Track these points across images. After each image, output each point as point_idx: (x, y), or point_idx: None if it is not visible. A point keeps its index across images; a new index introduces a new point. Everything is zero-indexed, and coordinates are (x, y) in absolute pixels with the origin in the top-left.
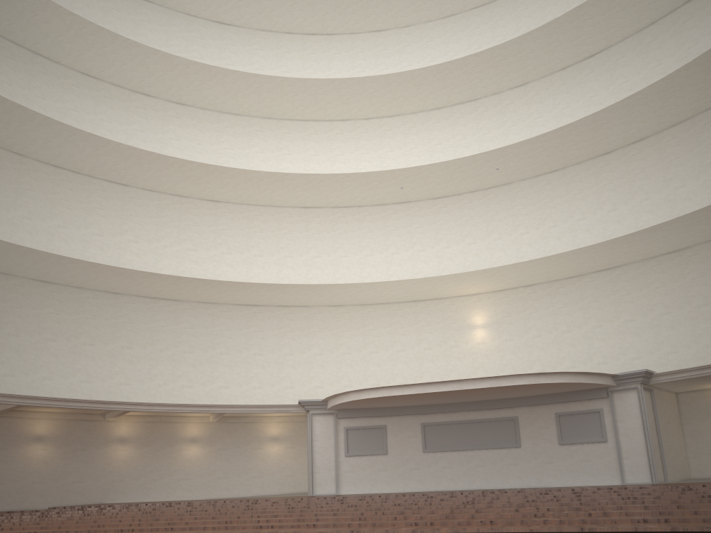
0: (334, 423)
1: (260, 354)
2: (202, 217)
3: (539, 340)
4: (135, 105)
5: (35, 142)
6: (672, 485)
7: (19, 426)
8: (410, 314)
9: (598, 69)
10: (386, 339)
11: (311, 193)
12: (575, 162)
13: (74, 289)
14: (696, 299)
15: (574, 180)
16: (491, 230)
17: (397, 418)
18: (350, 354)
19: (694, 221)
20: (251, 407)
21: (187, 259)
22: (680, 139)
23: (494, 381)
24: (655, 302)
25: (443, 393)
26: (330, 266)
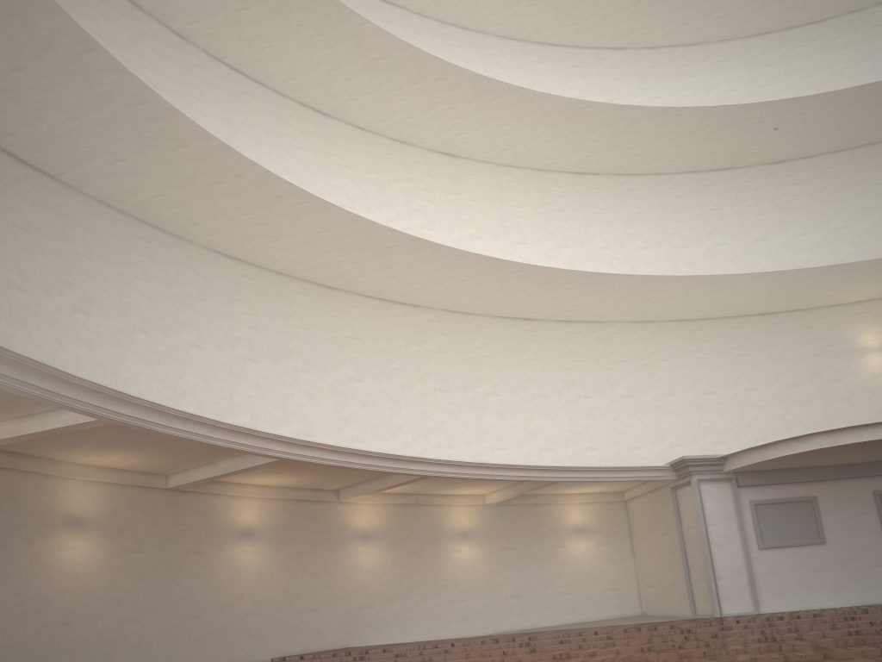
0: (735, 495)
1: (542, 397)
2: (435, 178)
3: None
4: None
5: (221, 9)
6: None
7: (216, 511)
8: (757, 334)
9: None
10: (725, 372)
11: (603, 146)
12: None
13: (274, 276)
14: None
15: None
16: (873, 208)
17: (832, 484)
18: (673, 396)
19: None
20: (599, 471)
21: None
22: None
23: None
24: None
25: None
26: (625, 262)
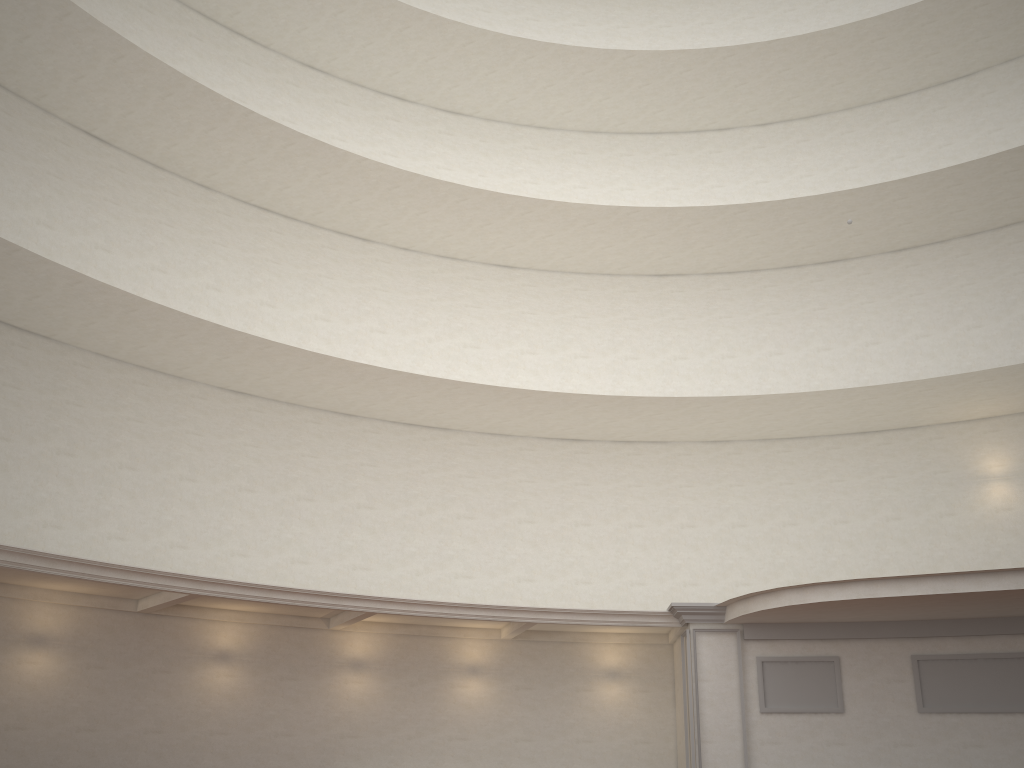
0: (737, 649)
1: (586, 525)
2: (487, 293)
3: None
4: (383, 115)
5: (230, 163)
6: None
7: (191, 633)
8: (854, 457)
9: None
10: (811, 500)
11: (673, 248)
12: None
13: (284, 407)
14: None
15: None
16: (1013, 302)
17: (861, 643)
18: (744, 527)
19: None
20: (582, 613)
21: (463, 361)
22: None
23: None
24: None
25: (987, 595)
26: (704, 373)
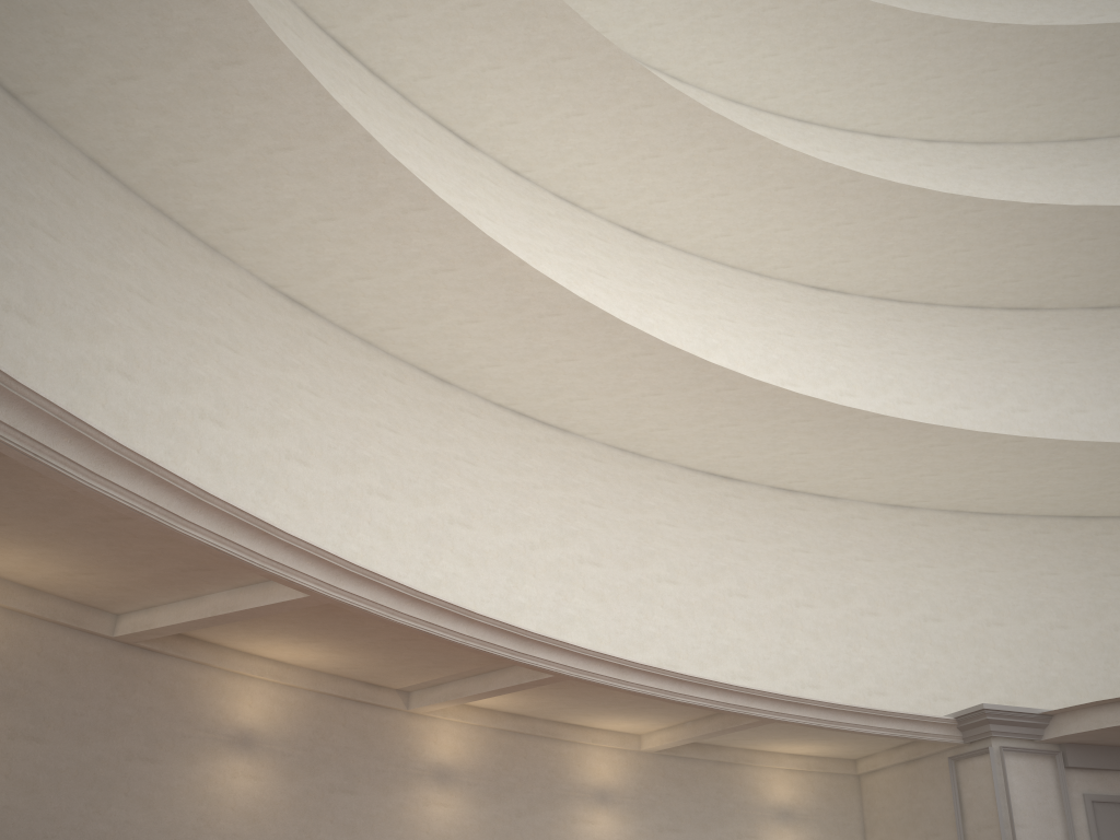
0: (1060, 781)
1: (741, 596)
2: (614, 261)
3: None
4: None
5: None
6: None
7: (196, 692)
8: (1069, 546)
9: None
10: (1019, 595)
11: (860, 249)
12: None
13: (356, 344)
14: None
15: None
16: None
17: None
18: (938, 621)
19: None
20: (841, 711)
21: None
22: None
23: None
24: None
25: None
26: None
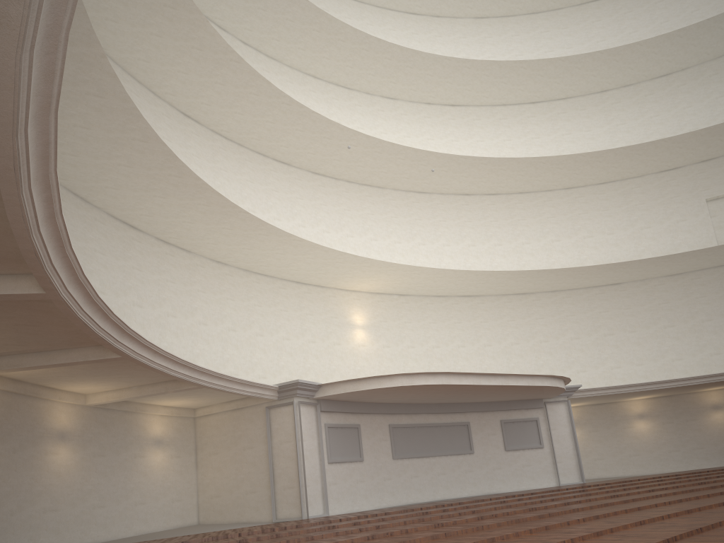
0: (318, 418)
1: (139, 306)
2: None
3: (413, 351)
4: None
5: None
6: (619, 481)
7: None
8: (293, 297)
9: (458, 120)
10: (271, 320)
11: (220, 101)
12: (443, 191)
13: None
14: (538, 336)
15: (439, 207)
16: (367, 229)
17: (368, 416)
18: (235, 331)
19: (578, 273)
20: (235, 382)
21: None
22: (525, 206)
23: (529, 380)
24: (507, 332)
25: (482, 387)
26: None
